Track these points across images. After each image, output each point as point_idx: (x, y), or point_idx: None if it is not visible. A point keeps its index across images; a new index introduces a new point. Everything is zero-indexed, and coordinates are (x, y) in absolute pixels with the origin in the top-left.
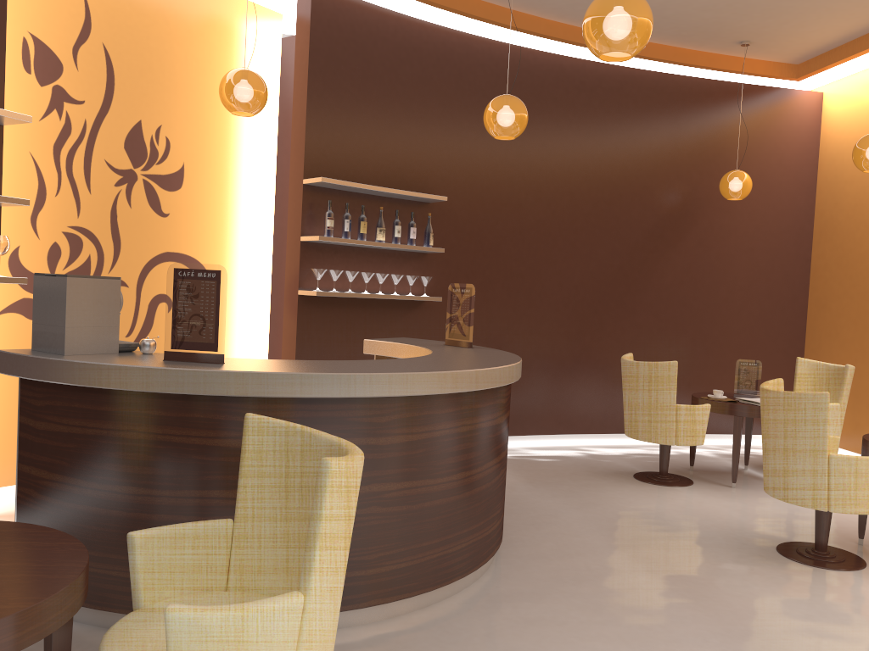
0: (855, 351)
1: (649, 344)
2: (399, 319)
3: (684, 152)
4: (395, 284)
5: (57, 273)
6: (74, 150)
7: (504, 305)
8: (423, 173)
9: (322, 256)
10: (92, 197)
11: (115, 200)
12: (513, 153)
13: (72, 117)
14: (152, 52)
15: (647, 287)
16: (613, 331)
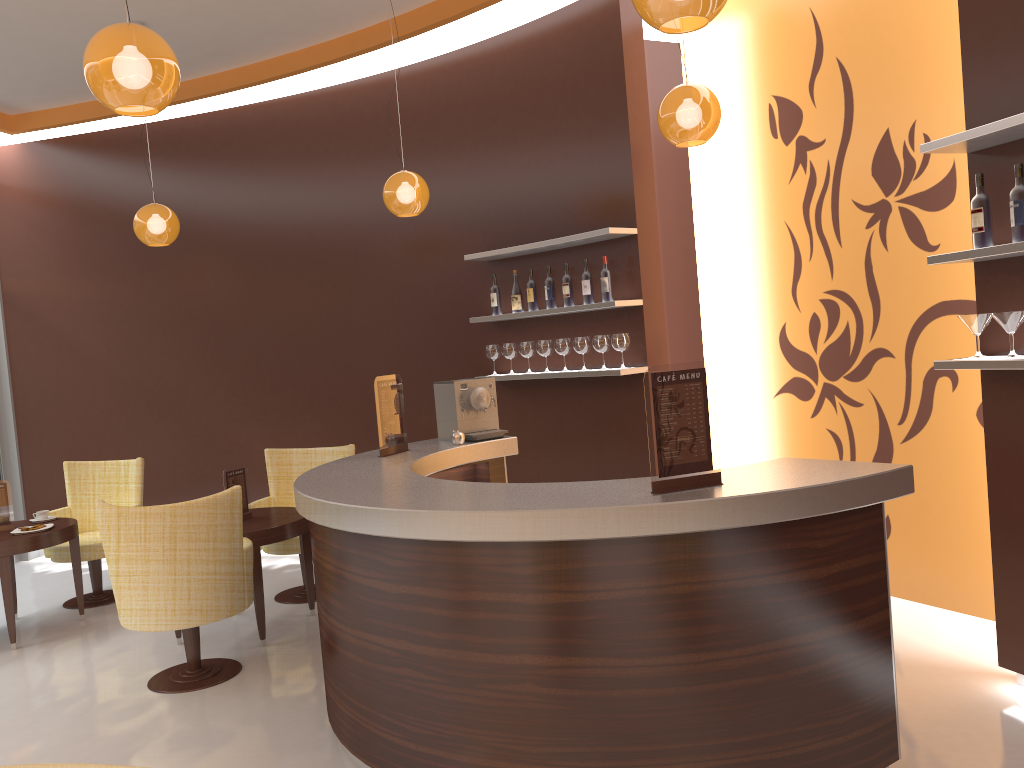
0: None
1: None
2: None
3: None
4: None
5: (818, 347)
6: (820, 202)
7: None
8: None
9: (1021, 282)
10: (843, 250)
11: (868, 246)
12: None
13: (815, 164)
14: (892, 26)
15: None
16: None
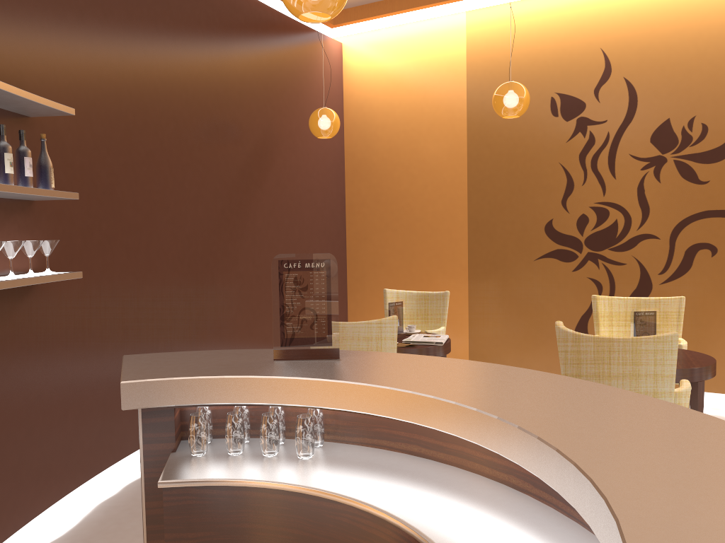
0: (404, 276)
1: (251, 295)
2: (8, 317)
3: (260, 83)
4: (10, 258)
5: None
6: None
7: (125, 271)
8: (17, 65)
9: None
10: None
11: None
12: (117, 56)
13: None
14: None
15: (245, 232)
16: (223, 285)
